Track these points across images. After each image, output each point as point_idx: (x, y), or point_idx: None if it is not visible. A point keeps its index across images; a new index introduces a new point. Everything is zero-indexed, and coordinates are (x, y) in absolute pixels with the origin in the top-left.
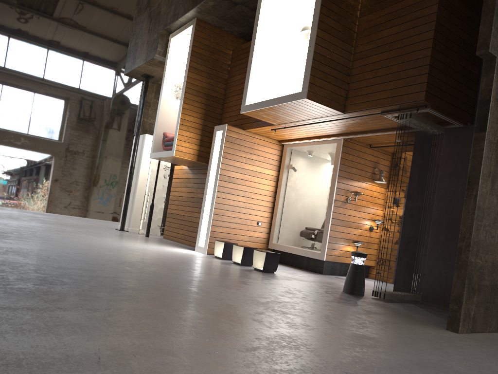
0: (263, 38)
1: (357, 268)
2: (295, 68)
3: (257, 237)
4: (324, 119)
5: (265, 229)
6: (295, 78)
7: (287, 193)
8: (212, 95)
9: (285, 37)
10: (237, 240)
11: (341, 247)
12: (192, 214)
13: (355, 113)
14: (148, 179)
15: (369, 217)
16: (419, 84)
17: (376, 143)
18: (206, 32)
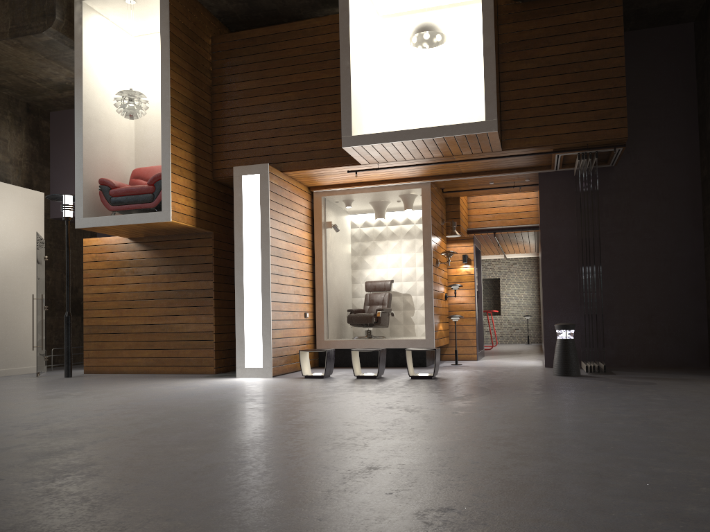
0: (353, 32)
1: (572, 343)
2: (372, 81)
3: (305, 336)
4: (456, 157)
5: (310, 321)
6: (373, 96)
7: (327, 264)
8: (199, 113)
9: (364, 34)
10: (293, 346)
11: (438, 326)
12: (171, 319)
13: (518, 150)
14: (37, 270)
15: (444, 283)
16: (616, 118)
17: (452, 187)
18: (182, 2)
